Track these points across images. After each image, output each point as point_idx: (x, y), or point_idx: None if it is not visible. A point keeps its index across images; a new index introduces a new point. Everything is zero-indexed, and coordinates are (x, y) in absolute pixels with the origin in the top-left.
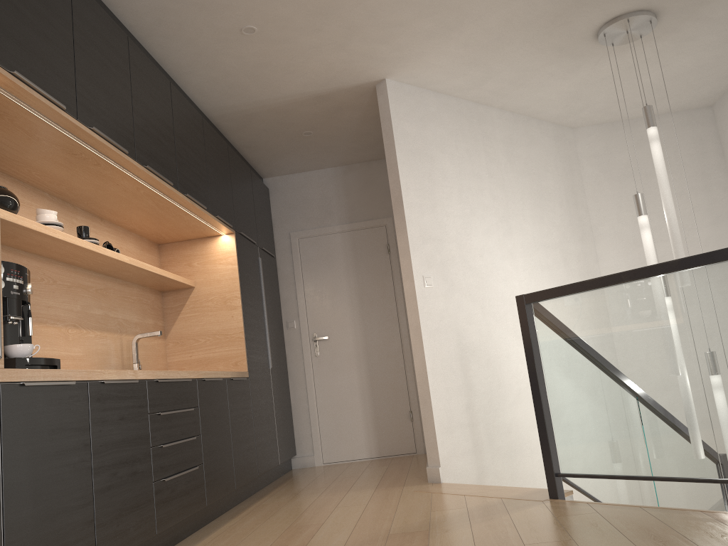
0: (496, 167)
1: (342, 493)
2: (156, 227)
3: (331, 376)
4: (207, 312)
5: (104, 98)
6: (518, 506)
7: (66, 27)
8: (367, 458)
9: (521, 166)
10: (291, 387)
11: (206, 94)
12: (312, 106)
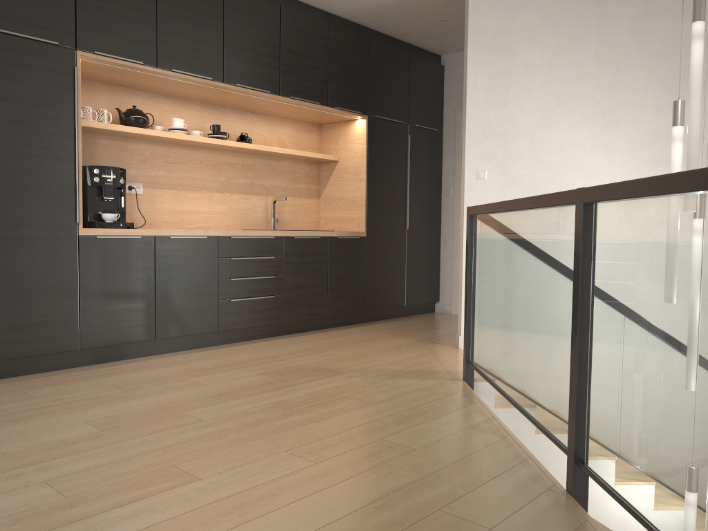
0: (611, 51)
1: (396, 337)
2: (298, 115)
3: None
4: (344, 182)
5: (189, 44)
6: (430, 377)
7: (149, 3)
8: None
9: (655, 46)
10: (442, 246)
11: (327, 4)
12: (424, 1)
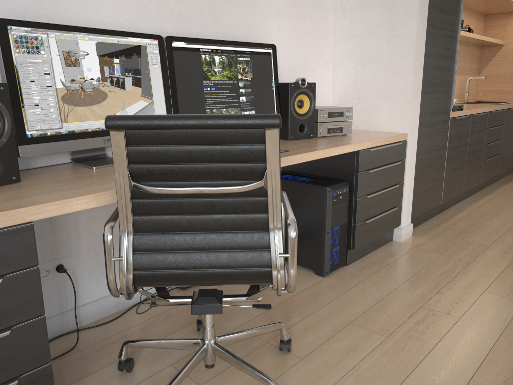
0: None
1: None
2: (491, 9)
3: None
4: (509, 62)
5: None
6: None
7: None
8: None
9: None
10: None
11: None
12: None
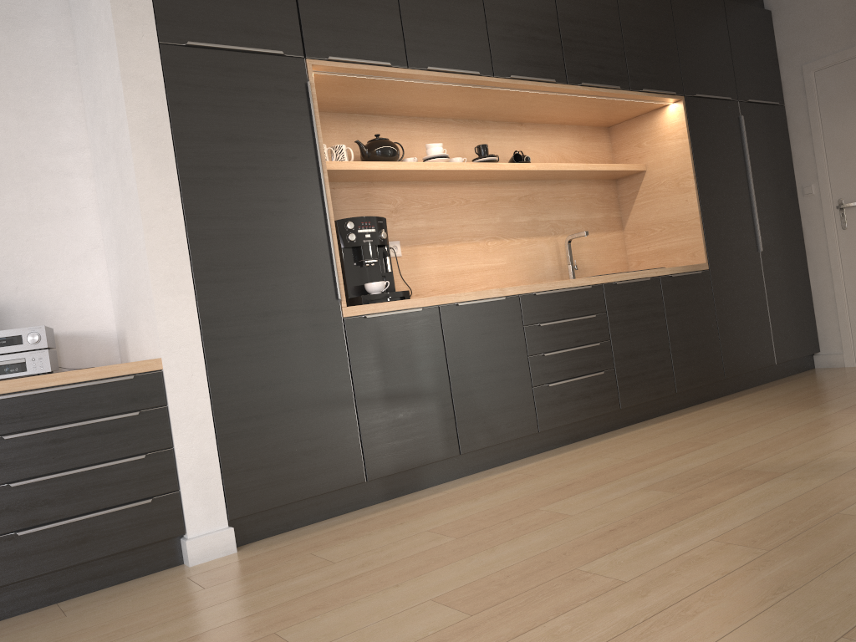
0: None
1: (799, 409)
2: (583, 116)
3: None
4: (660, 198)
5: (443, 29)
6: None
7: None
8: None
9: None
10: (811, 270)
11: None
12: None
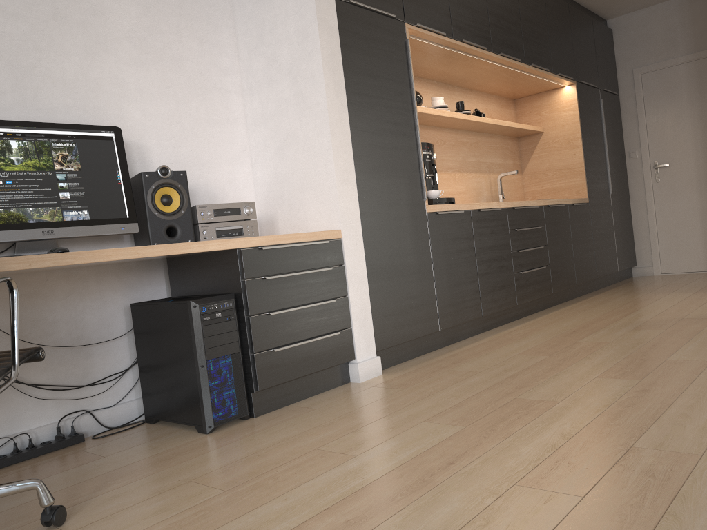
0: None
1: (664, 294)
2: (510, 89)
3: (671, 199)
4: (554, 152)
5: (468, 14)
6: None
7: None
8: (704, 271)
9: None
10: (632, 209)
11: None
12: None
